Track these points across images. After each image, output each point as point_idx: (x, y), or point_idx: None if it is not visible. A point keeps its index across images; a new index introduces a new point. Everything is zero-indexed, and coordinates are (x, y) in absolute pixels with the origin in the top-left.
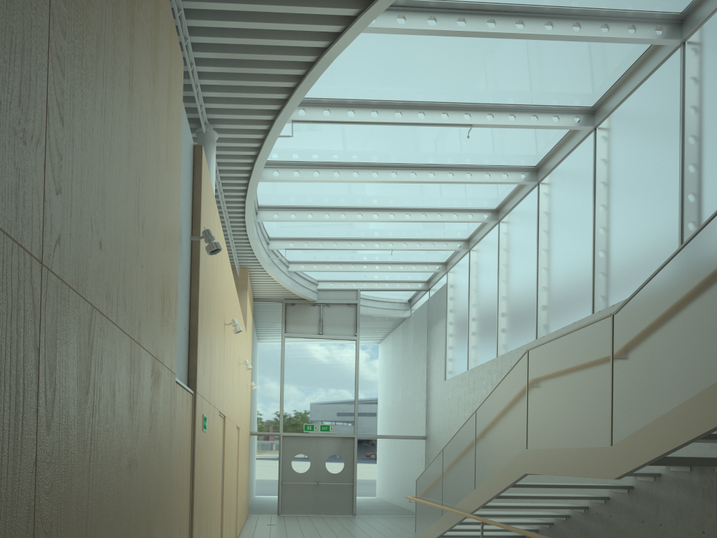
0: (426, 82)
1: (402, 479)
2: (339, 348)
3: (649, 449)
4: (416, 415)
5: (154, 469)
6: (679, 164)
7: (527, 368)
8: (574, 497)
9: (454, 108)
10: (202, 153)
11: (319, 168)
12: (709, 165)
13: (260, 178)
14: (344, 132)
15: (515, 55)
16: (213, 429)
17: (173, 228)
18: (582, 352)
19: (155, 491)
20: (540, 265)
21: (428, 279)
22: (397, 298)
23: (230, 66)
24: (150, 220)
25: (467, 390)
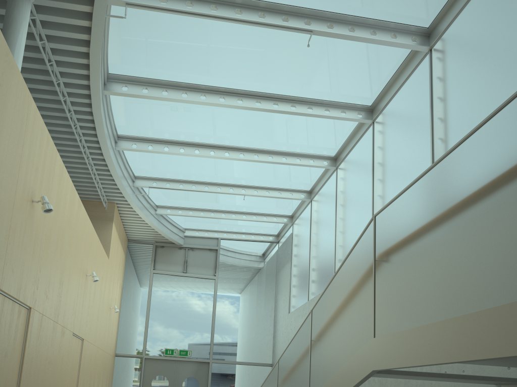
0: None
1: None
2: (200, 285)
3: None
4: (265, 345)
5: None
6: None
7: (374, 238)
8: None
9: (294, 14)
10: None
11: (168, 88)
12: None
13: (109, 90)
14: (187, 40)
15: None
16: None
17: None
18: (463, 176)
19: None
20: (375, 192)
21: (277, 233)
22: (251, 247)
23: None
24: None
25: None
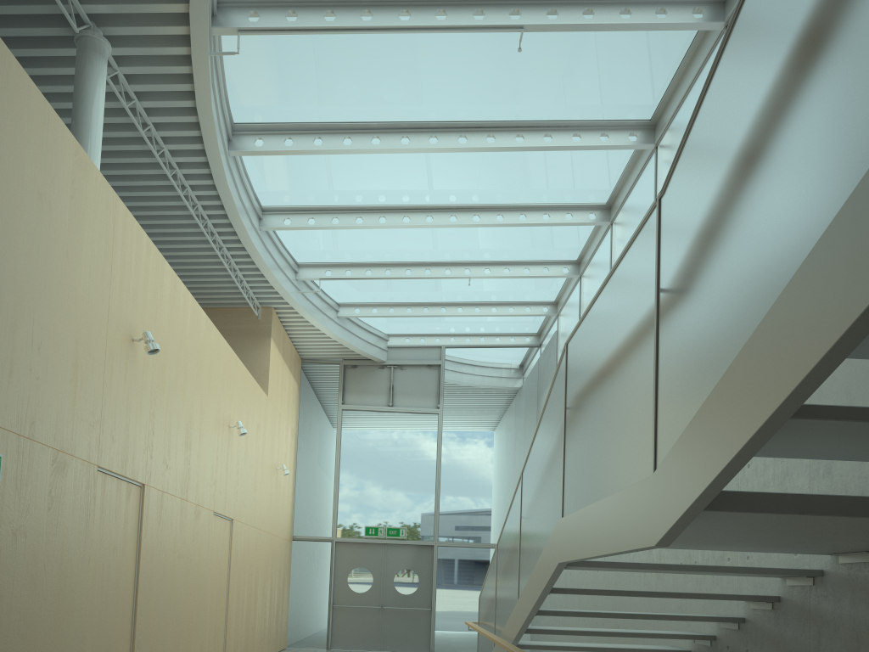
0: None
1: None
2: (416, 425)
3: (707, 459)
4: None
5: None
6: None
7: (565, 376)
8: (682, 617)
9: (493, 3)
10: None
11: (322, 133)
12: None
13: (236, 149)
14: (338, 62)
15: None
16: (60, 488)
17: None
18: (621, 306)
19: None
20: None
21: (538, 331)
22: (496, 357)
23: None
24: None
25: None
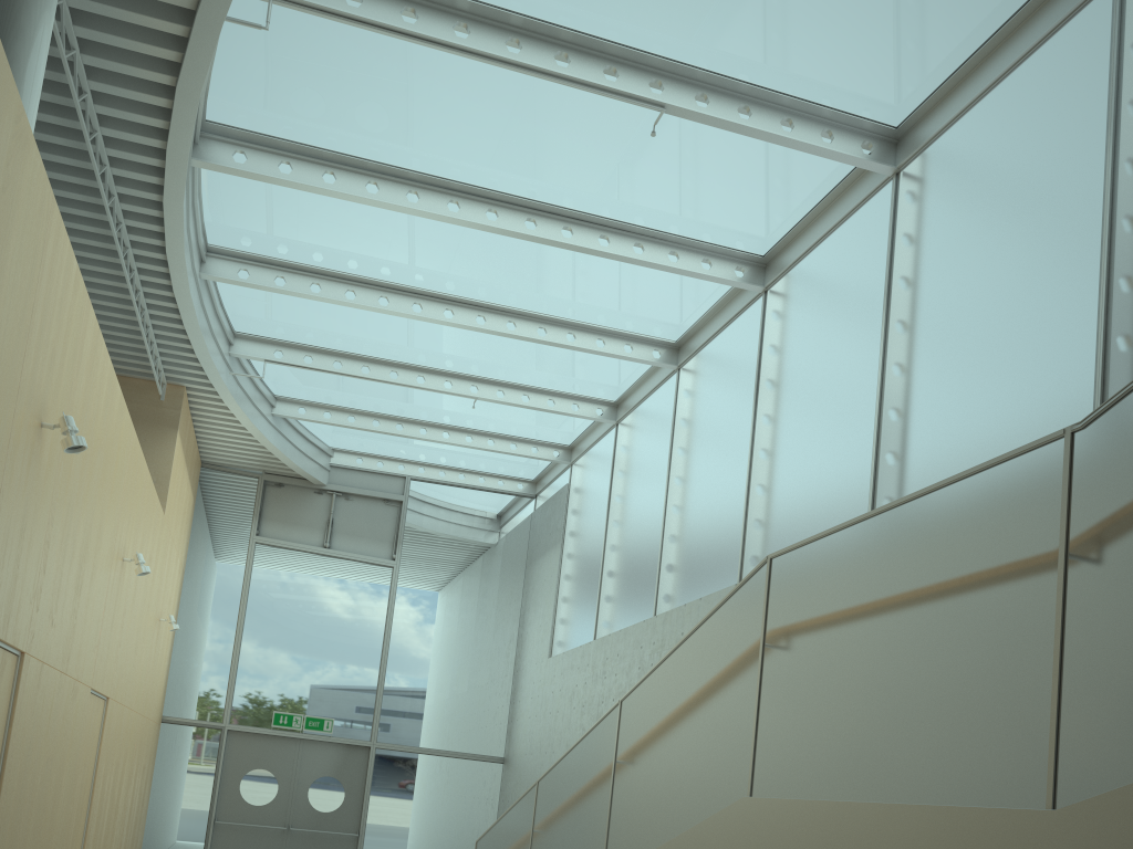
0: None
1: (454, 834)
2: (360, 578)
3: None
4: (492, 718)
5: None
6: (1103, 212)
7: (766, 601)
8: None
9: (631, 64)
10: None
11: (337, 168)
12: None
13: (204, 159)
14: (393, 79)
15: None
16: None
17: None
18: (947, 548)
19: None
20: (758, 442)
21: (535, 478)
22: (477, 502)
23: None
24: None
25: (590, 677)
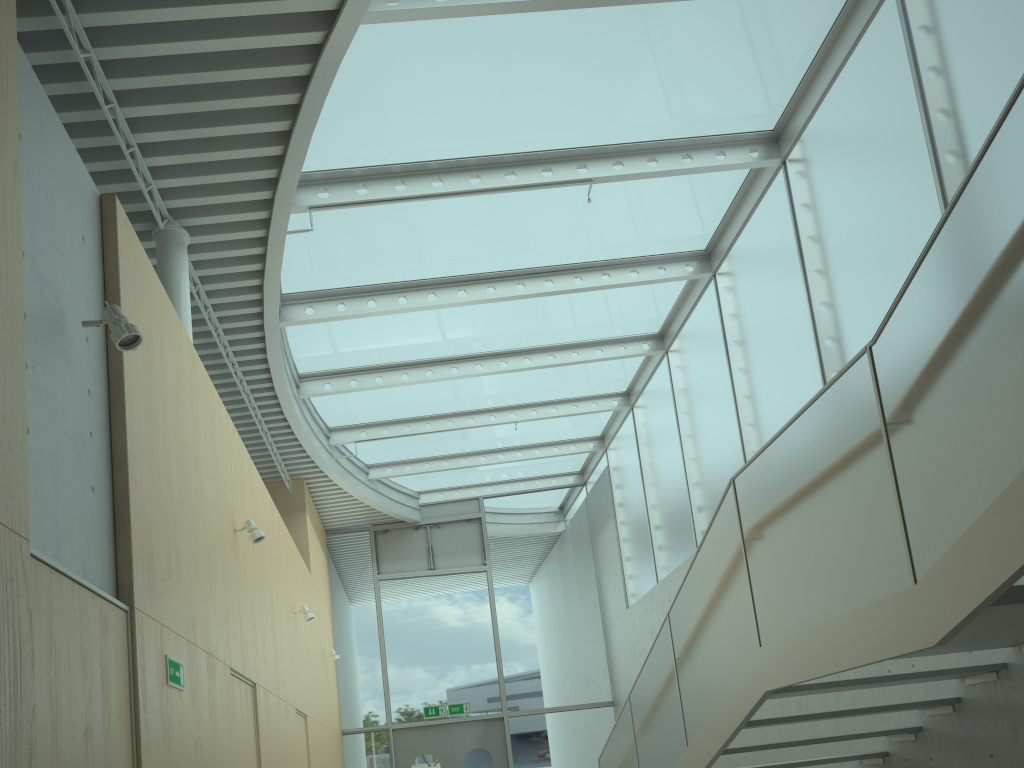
0: (507, 116)
1: None
2: (463, 586)
3: (997, 561)
4: (594, 671)
5: None
6: (929, 155)
7: (737, 510)
8: (861, 735)
9: (559, 160)
10: (116, 207)
11: (375, 295)
12: (981, 135)
13: (286, 320)
14: (399, 226)
15: (637, 48)
16: (214, 694)
17: None
18: (826, 440)
19: None
20: (738, 392)
21: (581, 468)
22: (539, 501)
23: (175, 102)
24: None
25: (662, 614)
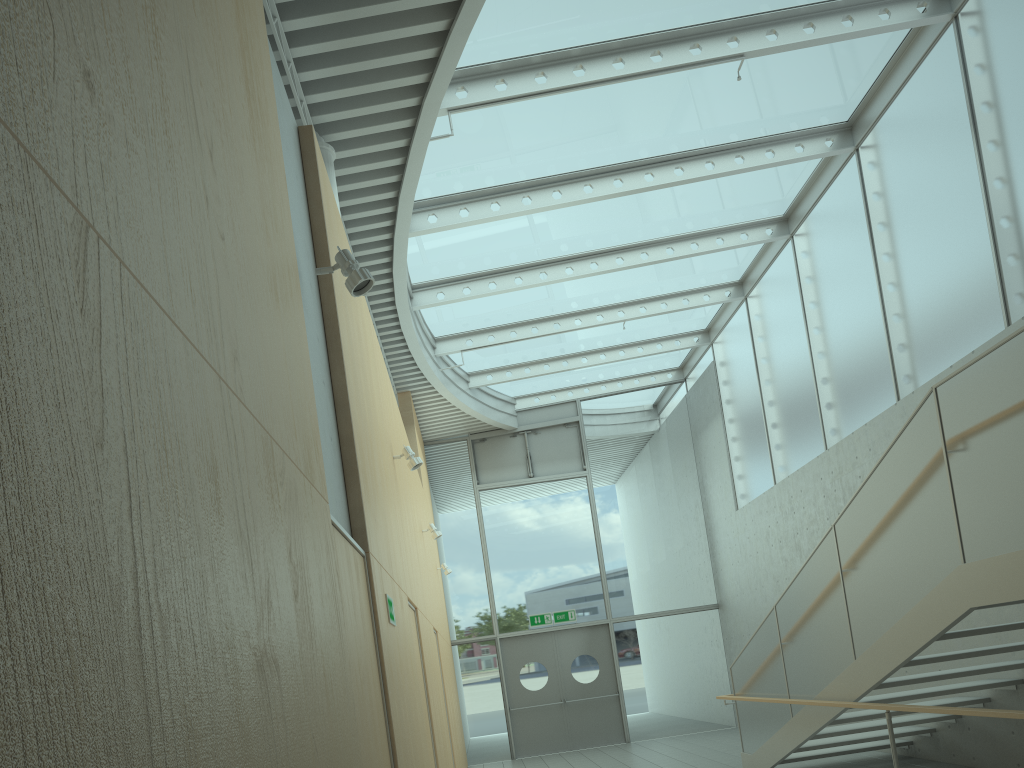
0: None
1: (693, 675)
2: (563, 493)
3: None
4: (698, 574)
5: (316, 680)
6: None
7: (940, 420)
8: None
9: (708, 34)
10: (314, 139)
11: (498, 197)
12: None
13: (410, 231)
14: (531, 122)
15: None
16: (405, 625)
17: (281, 221)
18: None
19: (325, 725)
20: (884, 279)
21: (681, 364)
22: (638, 401)
23: (336, 10)
24: (228, 157)
25: (780, 516)
